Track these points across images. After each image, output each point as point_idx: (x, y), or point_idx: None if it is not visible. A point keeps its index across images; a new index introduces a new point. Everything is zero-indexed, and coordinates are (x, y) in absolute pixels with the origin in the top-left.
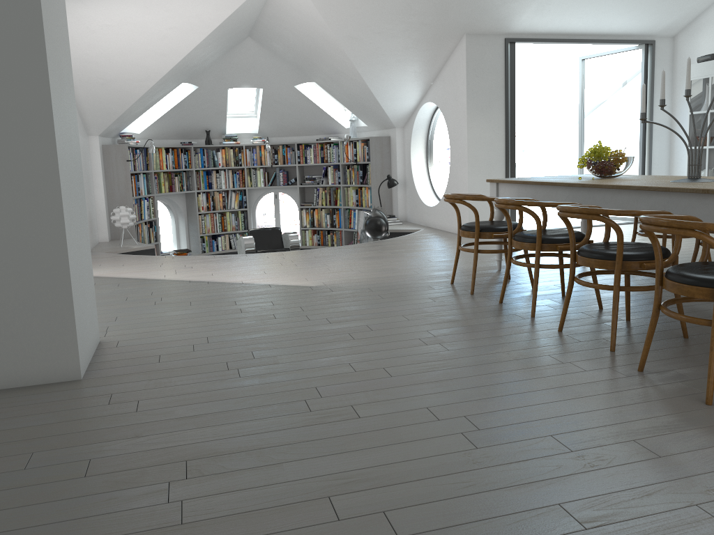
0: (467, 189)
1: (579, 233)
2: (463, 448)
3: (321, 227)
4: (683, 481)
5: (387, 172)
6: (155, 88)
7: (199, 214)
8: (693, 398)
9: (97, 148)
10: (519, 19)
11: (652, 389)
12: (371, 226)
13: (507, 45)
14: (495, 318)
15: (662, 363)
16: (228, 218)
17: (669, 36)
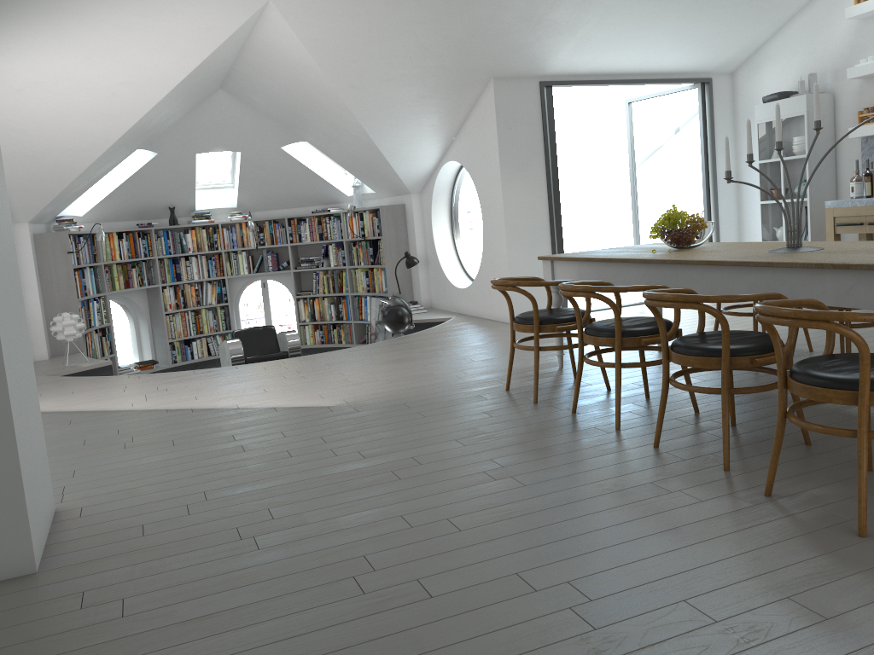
0: (507, 265)
1: (664, 321)
2: (577, 631)
3: (324, 320)
4: (865, 653)
5: (404, 248)
6: (102, 159)
7: (166, 314)
8: (842, 529)
9: (27, 238)
10: (555, 59)
11: (789, 520)
12: (392, 317)
13: (543, 90)
14: (572, 435)
15: (790, 482)
16: (204, 316)
17: (726, 73)
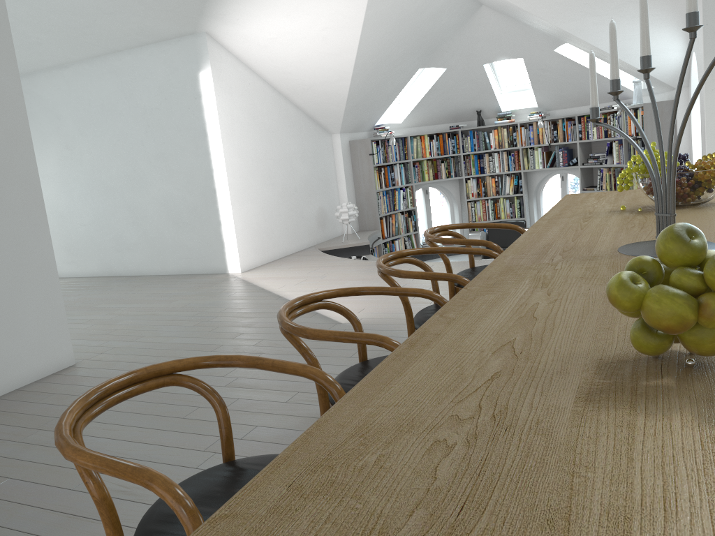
0: None
1: None
2: None
3: None
4: None
5: None
6: (362, 84)
7: (470, 201)
8: None
9: (338, 145)
10: None
11: None
12: None
13: None
14: None
15: None
16: (501, 205)
17: None
